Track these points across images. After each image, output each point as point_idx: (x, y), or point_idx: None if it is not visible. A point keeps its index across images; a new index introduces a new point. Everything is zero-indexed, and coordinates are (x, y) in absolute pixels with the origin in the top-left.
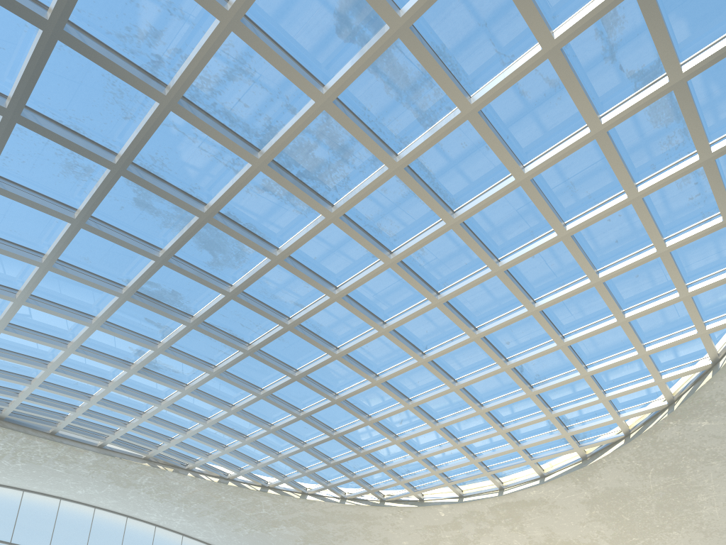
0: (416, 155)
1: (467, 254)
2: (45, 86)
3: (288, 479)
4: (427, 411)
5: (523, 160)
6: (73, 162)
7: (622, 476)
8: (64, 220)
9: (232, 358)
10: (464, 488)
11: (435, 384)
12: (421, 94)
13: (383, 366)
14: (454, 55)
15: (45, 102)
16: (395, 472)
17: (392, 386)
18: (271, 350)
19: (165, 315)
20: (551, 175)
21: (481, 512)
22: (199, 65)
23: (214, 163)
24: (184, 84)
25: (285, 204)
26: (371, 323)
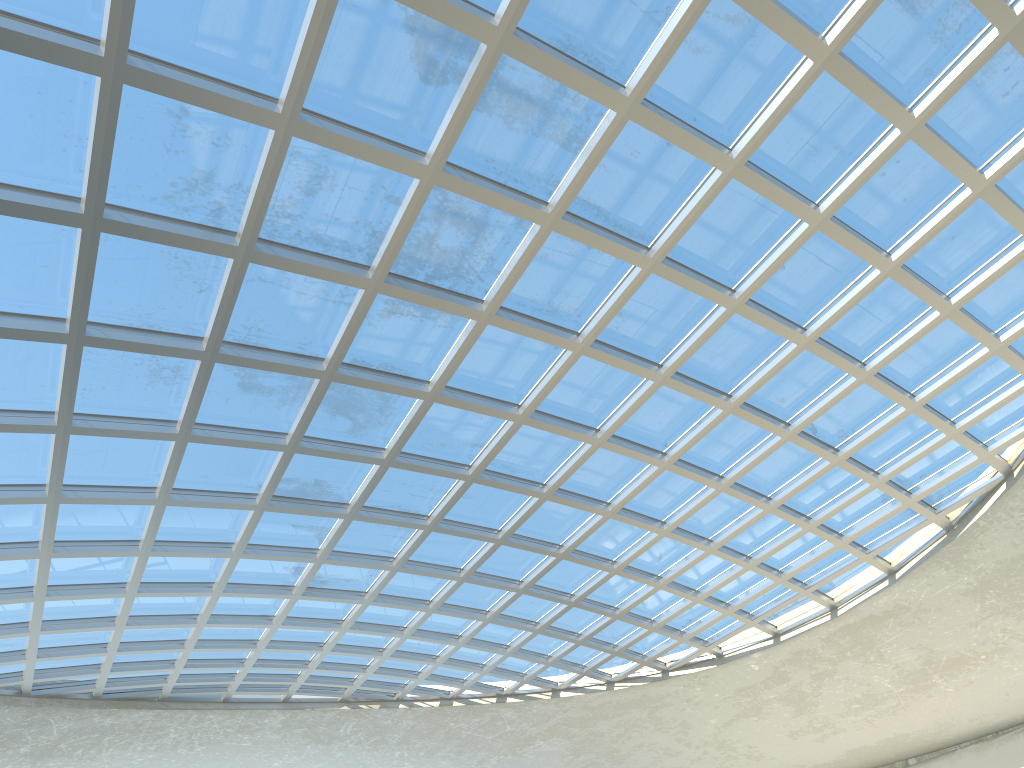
0: (573, 194)
1: (685, 298)
2: (102, 290)
3: (529, 677)
4: (693, 531)
5: (727, 141)
6: (157, 367)
7: (1019, 537)
8: (166, 439)
9: (411, 542)
10: (777, 622)
11: (694, 491)
12: (556, 111)
13: (613, 489)
14: (586, 42)
15: (108, 309)
16: (671, 627)
17: (633, 512)
18: (458, 516)
19: (315, 514)
20: (775, 145)
21: (812, 648)
22: (266, 194)
23: (319, 305)
24: (256, 224)
25: (421, 322)
26: (579, 438)
